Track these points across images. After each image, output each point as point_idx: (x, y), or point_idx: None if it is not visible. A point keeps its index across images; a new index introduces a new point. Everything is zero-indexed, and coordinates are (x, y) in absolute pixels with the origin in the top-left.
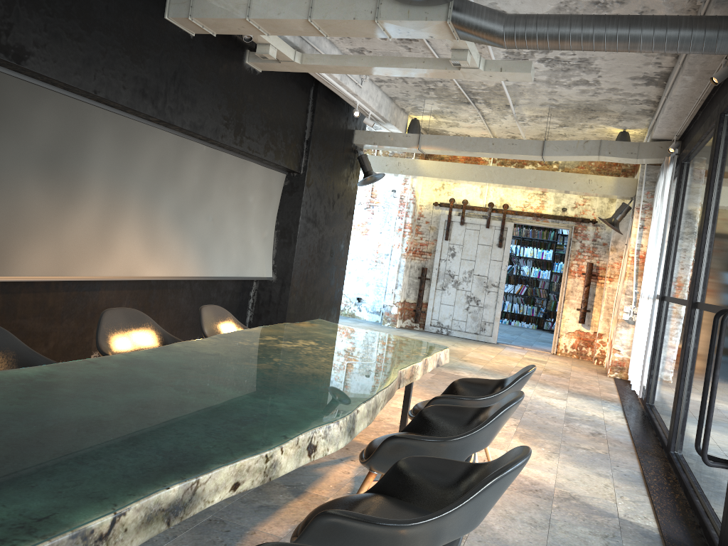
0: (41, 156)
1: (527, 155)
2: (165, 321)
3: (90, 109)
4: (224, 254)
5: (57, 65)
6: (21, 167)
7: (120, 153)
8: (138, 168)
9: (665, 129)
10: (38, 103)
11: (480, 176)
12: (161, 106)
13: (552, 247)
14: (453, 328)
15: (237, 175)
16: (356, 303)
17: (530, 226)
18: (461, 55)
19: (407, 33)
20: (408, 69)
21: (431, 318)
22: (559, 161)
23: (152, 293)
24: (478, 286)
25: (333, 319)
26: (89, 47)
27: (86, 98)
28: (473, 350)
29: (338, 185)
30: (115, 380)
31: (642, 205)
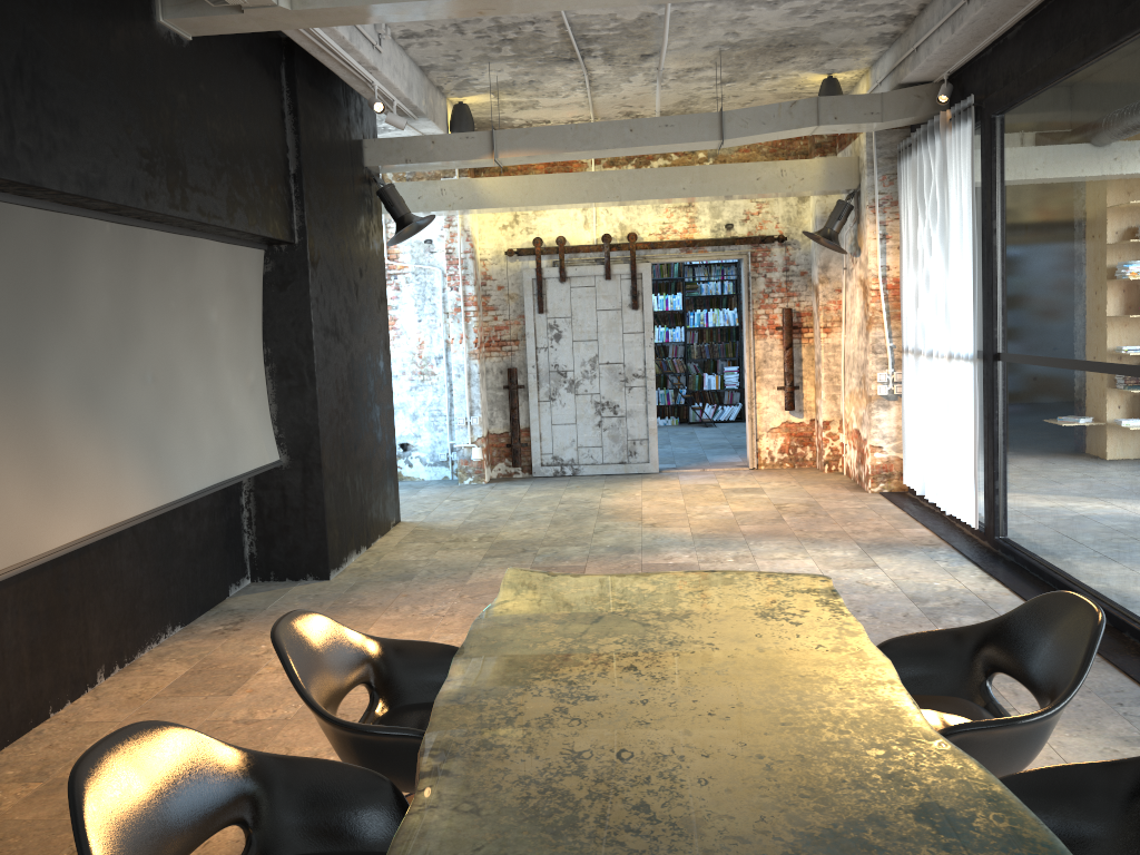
0: None
1: (696, 142)
2: (100, 621)
3: None
4: (189, 443)
5: None
6: None
7: None
8: None
9: (935, 63)
10: None
11: (595, 192)
12: (4, 148)
13: (679, 287)
14: (581, 462)
15: (180, 272)
16: (401, 455)
17: None
18: None
19: None
20: None
21: (541, 453)
22: None
23: (61, 574)
24: (610, 383)
25: (391, 502)
26: None
27: None
28: (641, 496)
29: (356, 251)
30: None
31: (878, 201)
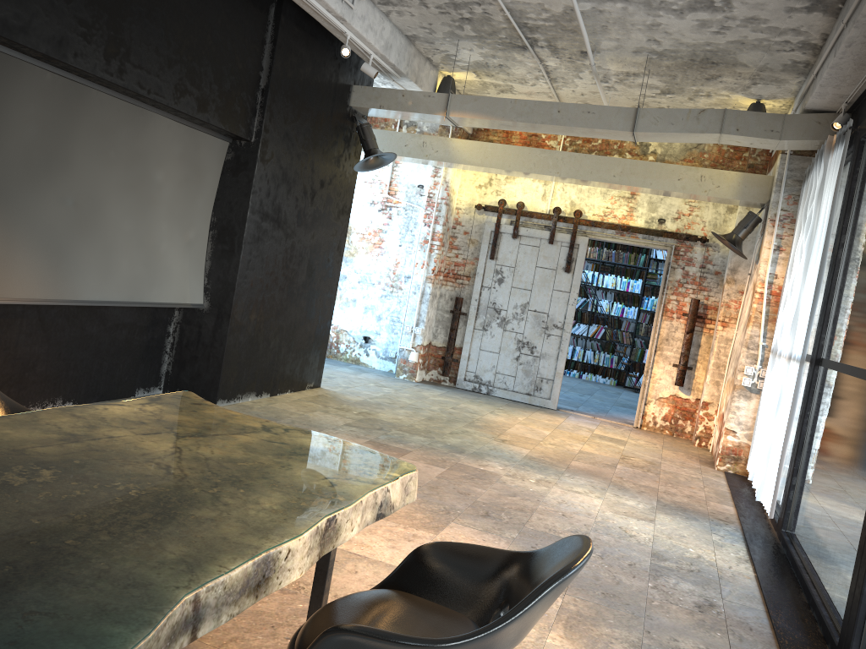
0: None
1: (611, 130)
2: None
3: None
4: (101, 263)
5: None
6: None
7: None
8: None
9: (830, 90)
10: None
11: (541, 166)
12: None
13: (642, 275)
14: (496, 385)
15: (126, 132)
16: (362, 345)
17: (613, 246)
18: None
19: None
20: None
21: (467, 370)
22: (657, 151)
23: None
24: (533, 327)
25: (312, 369)
26: None
27: None
28: (521, 420)
29: (321, 167)
30: None
31: (779, 216)
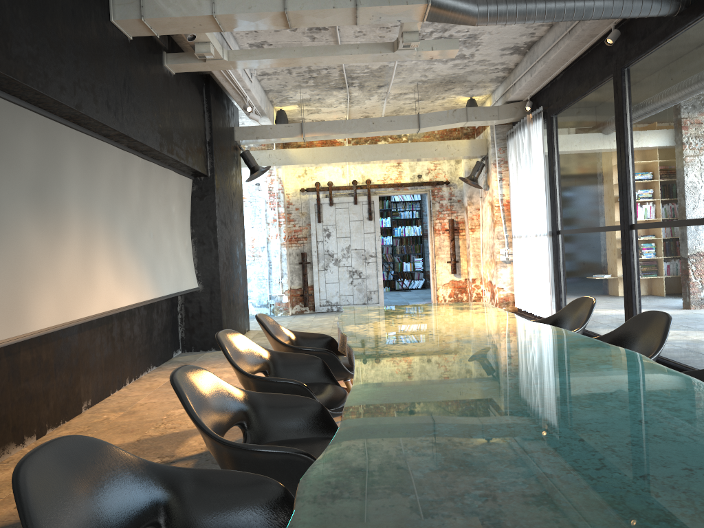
0: (30, 188)
1: (406, 129)
2: (127, 354)
3: (60, 128)
4: (165, 270)
5: (48, 79)
6: (17, 203)
7: (85, 176)
8: (99, 189)
9: (523, 91)
10: (22, 127)
11: (351, 156)
12: (120, 118)
13: (388, 214)
14: (342, 304)
15: (162, 185)
16: None
17: None
18: (412, 37)
19: (379, 18)
20: (343, 56)
21: (320, 299)
22: (407, 134)
23: (114, 326)
24: (357, 260)
25: (246, 318)
26: (67, 57)
27: (58, 116)
28: None
29: (232, 183)
30: (441, 375)
31: (497, 161)
